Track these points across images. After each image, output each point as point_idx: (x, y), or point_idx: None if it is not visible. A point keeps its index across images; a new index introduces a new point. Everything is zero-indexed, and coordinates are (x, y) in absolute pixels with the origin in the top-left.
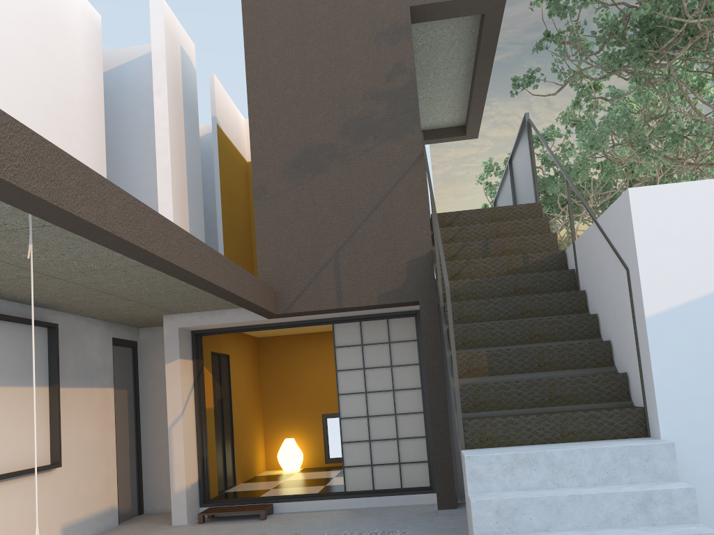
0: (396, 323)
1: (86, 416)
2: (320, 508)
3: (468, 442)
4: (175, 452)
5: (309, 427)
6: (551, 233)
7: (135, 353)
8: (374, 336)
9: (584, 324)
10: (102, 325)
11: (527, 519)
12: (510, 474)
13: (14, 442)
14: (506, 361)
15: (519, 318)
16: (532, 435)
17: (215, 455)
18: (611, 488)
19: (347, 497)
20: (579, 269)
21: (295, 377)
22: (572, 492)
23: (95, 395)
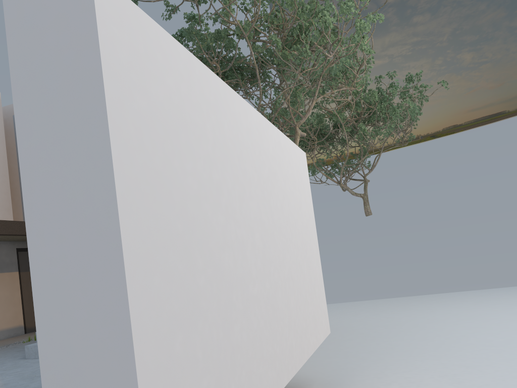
0: None
1: None
2: None
3: None
4: None
5: None
6: None
7: None
8: None
9: None
10: (8, 243)
11: None
12: None
13: None
14: None
15: None
16: None
17: None
18: None
19: None
20: None
21: None
22: None
23: (4, 276)
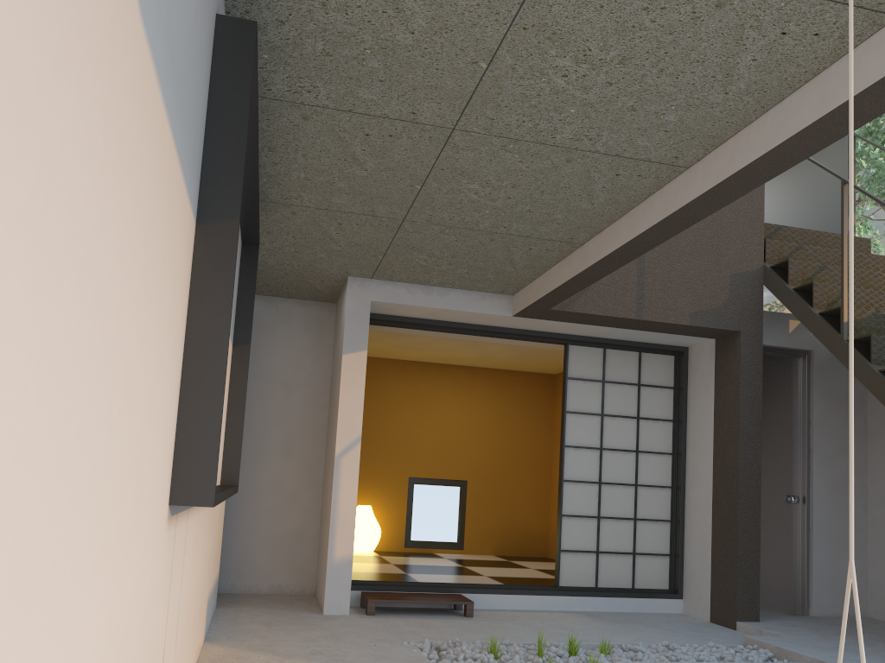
0: (650, 360)
1: None
2: (527, 607)
3: None
4: (342, 497)
5: (389, 493)
6: None
7: None
8: (619, 372)
9: None
10: None
11: None
12: None
13: None
14: None
15: None
16: None
17: None
18: None
19: (567, 595)
20: None
21: (377, 419)
22: None
23: None
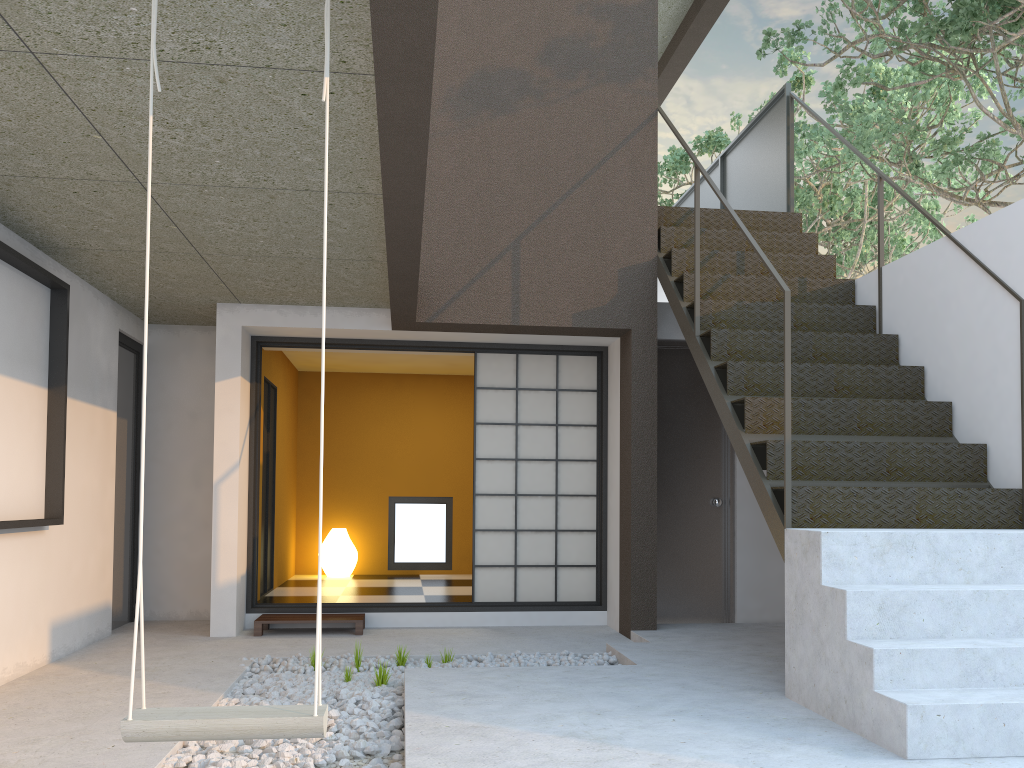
0: (569, 363)
1: (85, 451)
2: (437, 624)
3: (795, 518)
4: (223, 523)
5: (368, 514)
6: (828, 256)
7: (140, 364)
8: (535, 377)
9: (907, 379)
10: (109, 306)
11: (918, 620)
12: (880, 560)
13: (5, 471)
14: (817, 416)
15: (809, 362)
16: (880, 515)
17: (260, 537)
18: (1016, 586)
19: (479, 610)
20: (885, 306)
21: (352, 437)
22: (971, 587)
23: (96, 418)
